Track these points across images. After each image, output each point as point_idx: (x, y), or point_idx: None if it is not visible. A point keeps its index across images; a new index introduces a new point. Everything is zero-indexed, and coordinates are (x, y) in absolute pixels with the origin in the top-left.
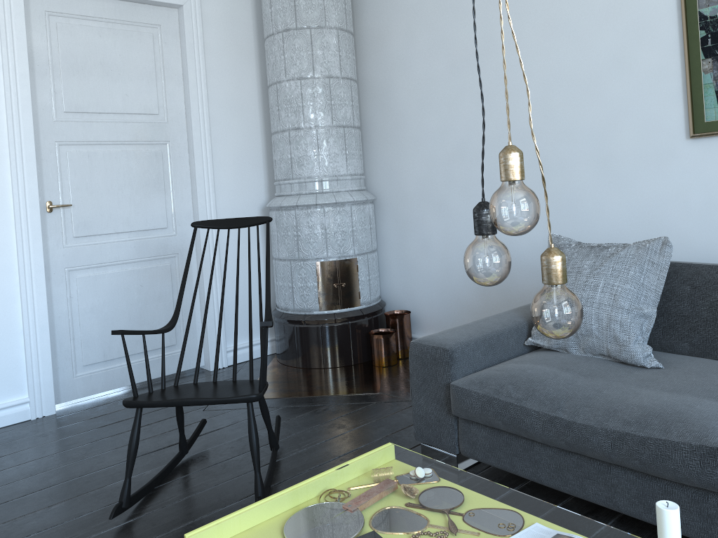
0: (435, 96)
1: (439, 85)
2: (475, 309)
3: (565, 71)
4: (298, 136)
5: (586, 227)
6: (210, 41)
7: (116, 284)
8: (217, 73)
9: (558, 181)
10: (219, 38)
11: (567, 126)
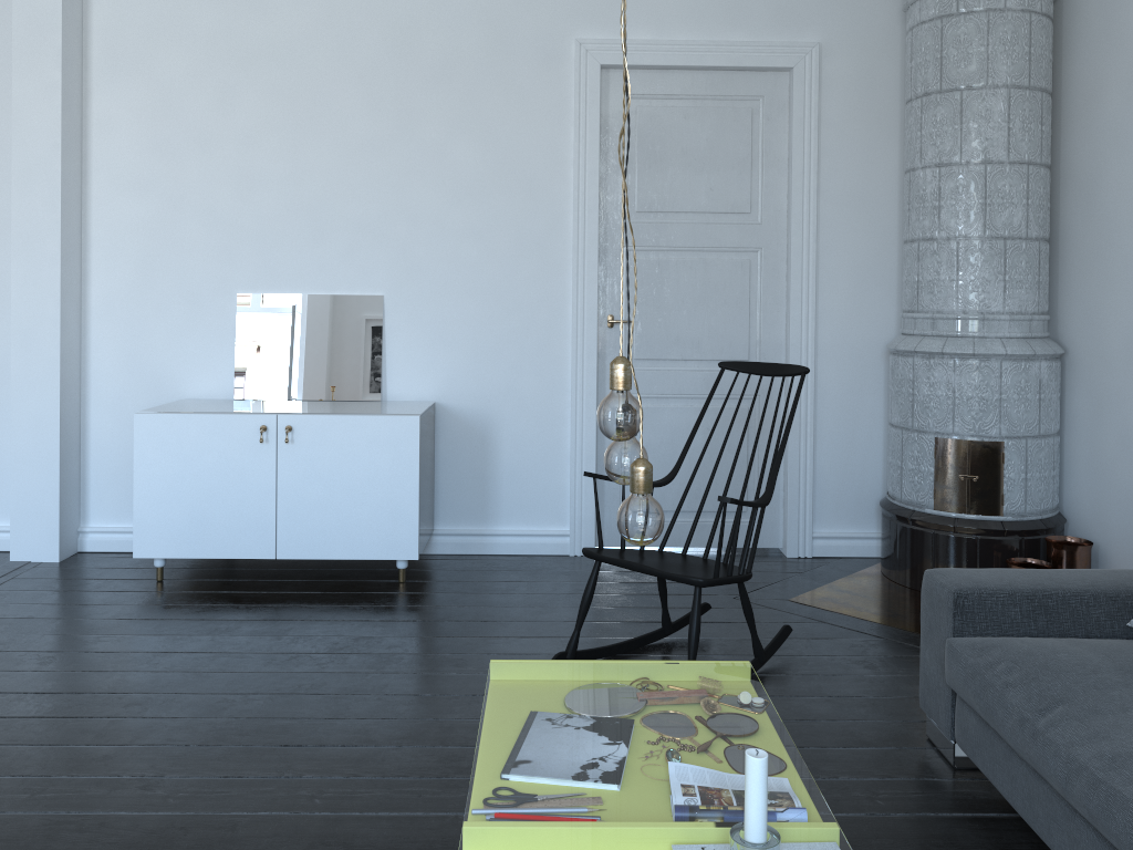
0: None
1: None
2: None
3: None
4: (929, 250)
5: None
6: (829, 112)
7: (677, 421)
8: (836, 155)
9: None
10: (844, 107)
11: None
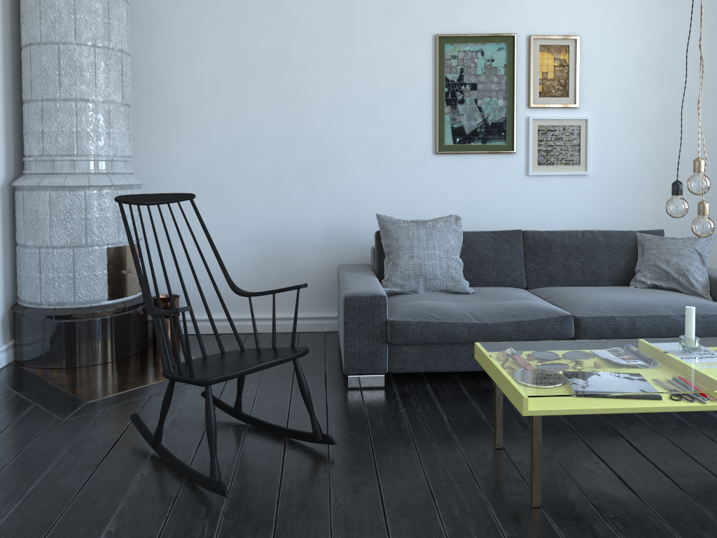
0: (220, 91)
1: (226, 82)
2: (250, 284)
3: (351, 95)
4: (88, 108)
5: (360, 211)
6: None
7: None
8: None
9: (339, 176)
10: None
11: (350, 135)
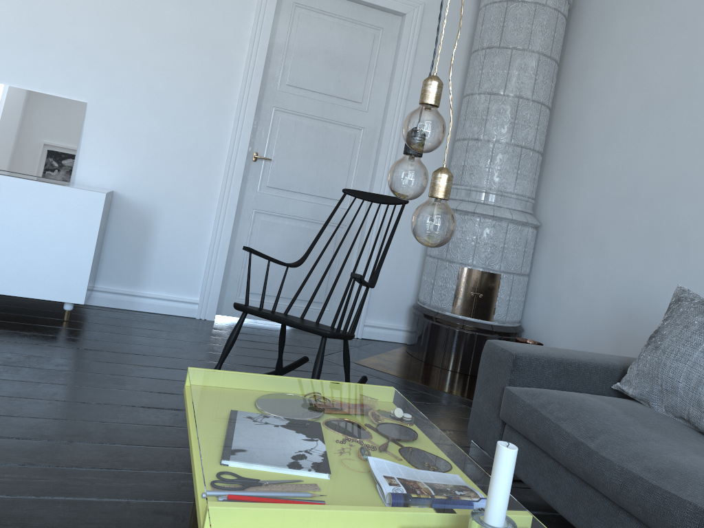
0: (621, 133)
1: (628, 123)
2: None
3: None
4: (475, 146)
5: None
6: (422, 49)
7: (289, 234)
8: (422, 78)
9: None
10: (432, 48)
11: None
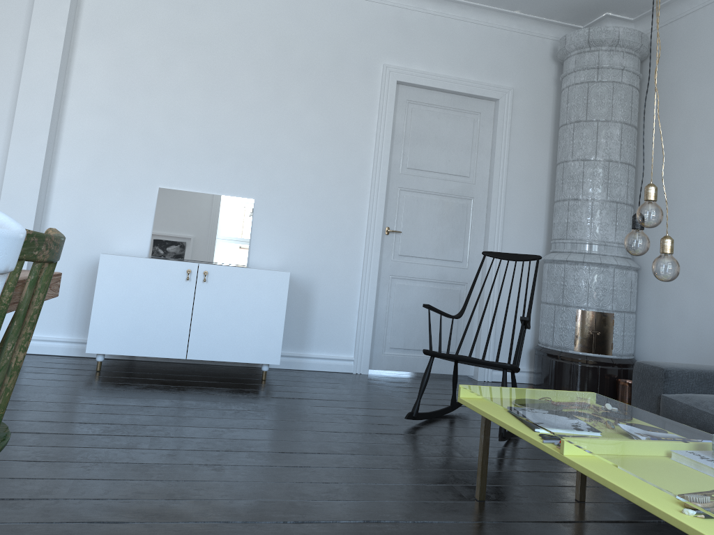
0: (705, 184)
1: (710, 175)
2: None
3: None
4: (575, 205)
5: None
6: (515, 126)
7: (420, 295)
8: (517, 150)
9: None
10: (523, 125)
11: None
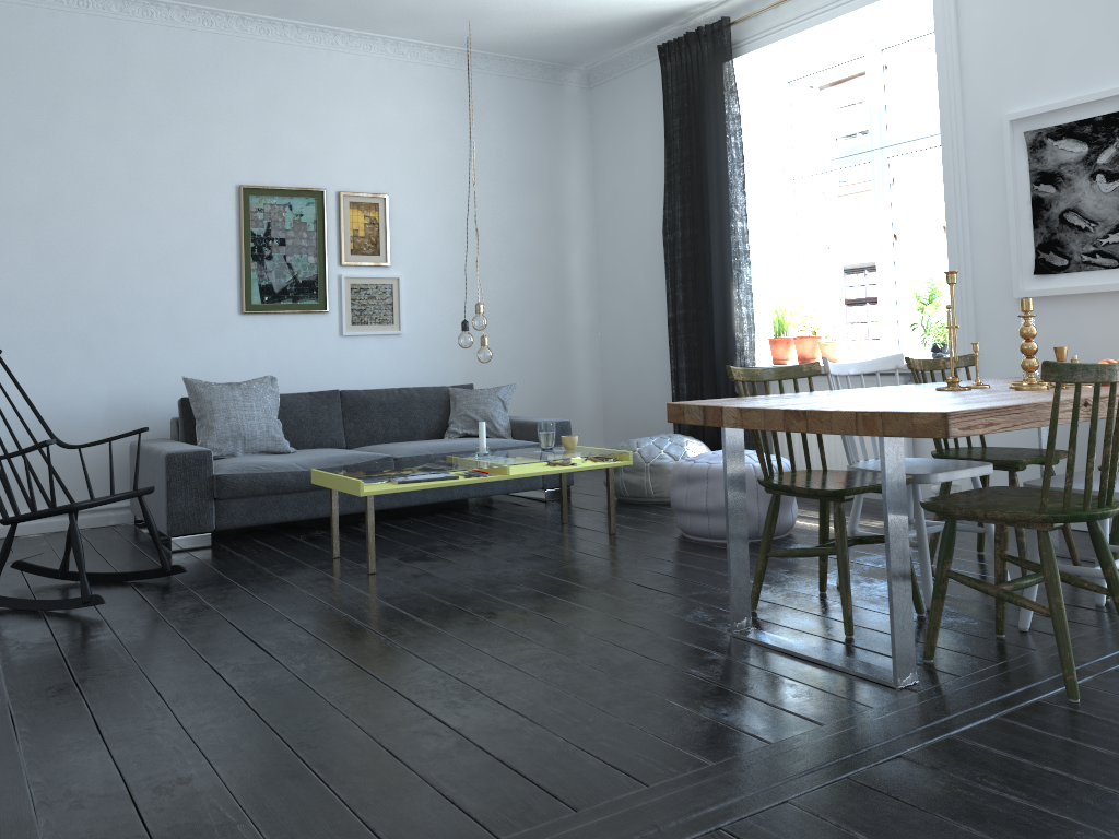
0: None
1: None
2: (10, 476)
3: (142, 247)
4: None
5: (154, 380)
6: None
7: None
8: None
9: (128, 340)
10: None
11: (141, 293)
